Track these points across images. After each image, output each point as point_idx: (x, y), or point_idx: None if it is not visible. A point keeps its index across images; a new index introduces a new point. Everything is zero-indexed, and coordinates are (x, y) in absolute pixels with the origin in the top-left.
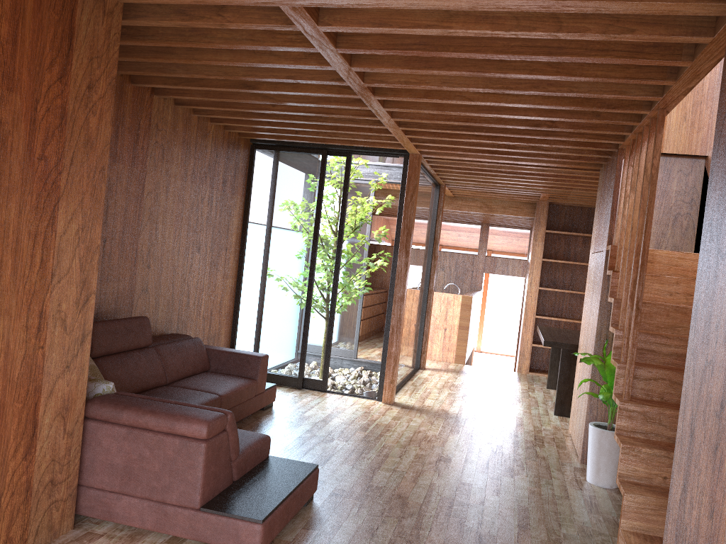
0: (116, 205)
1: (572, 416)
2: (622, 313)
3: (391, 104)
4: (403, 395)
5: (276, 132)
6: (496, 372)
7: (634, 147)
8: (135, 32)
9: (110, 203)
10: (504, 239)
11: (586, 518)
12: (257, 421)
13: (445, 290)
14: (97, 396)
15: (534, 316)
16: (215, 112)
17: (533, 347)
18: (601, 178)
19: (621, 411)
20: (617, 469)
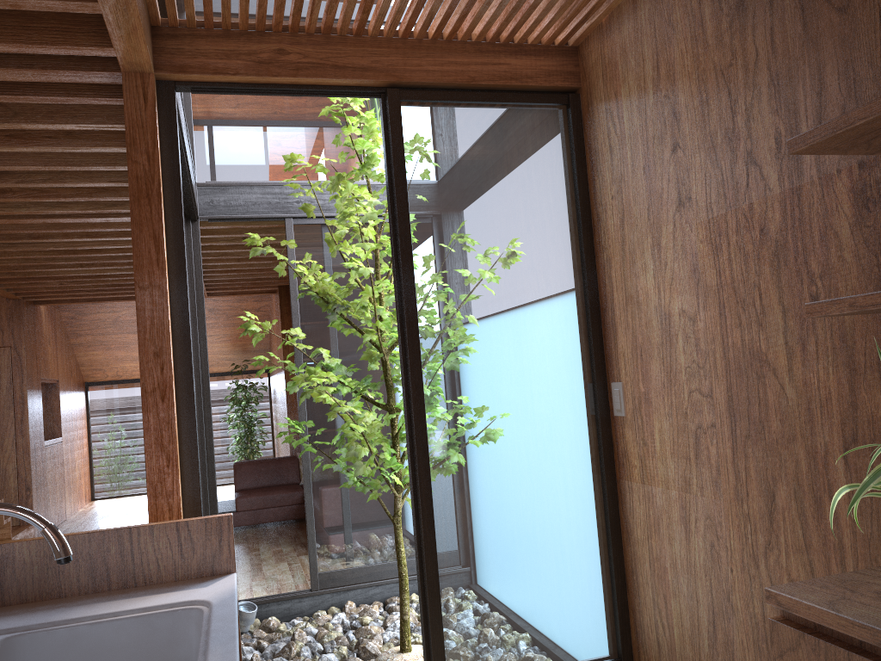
0: None
1: None
2: None
3: None
4: None
5: None
6: None
7: None
8: None
9: None
10: None
11: None
12: None
13: None
14: None
15: None
16: None
17: None
18: None
19: None
20: None
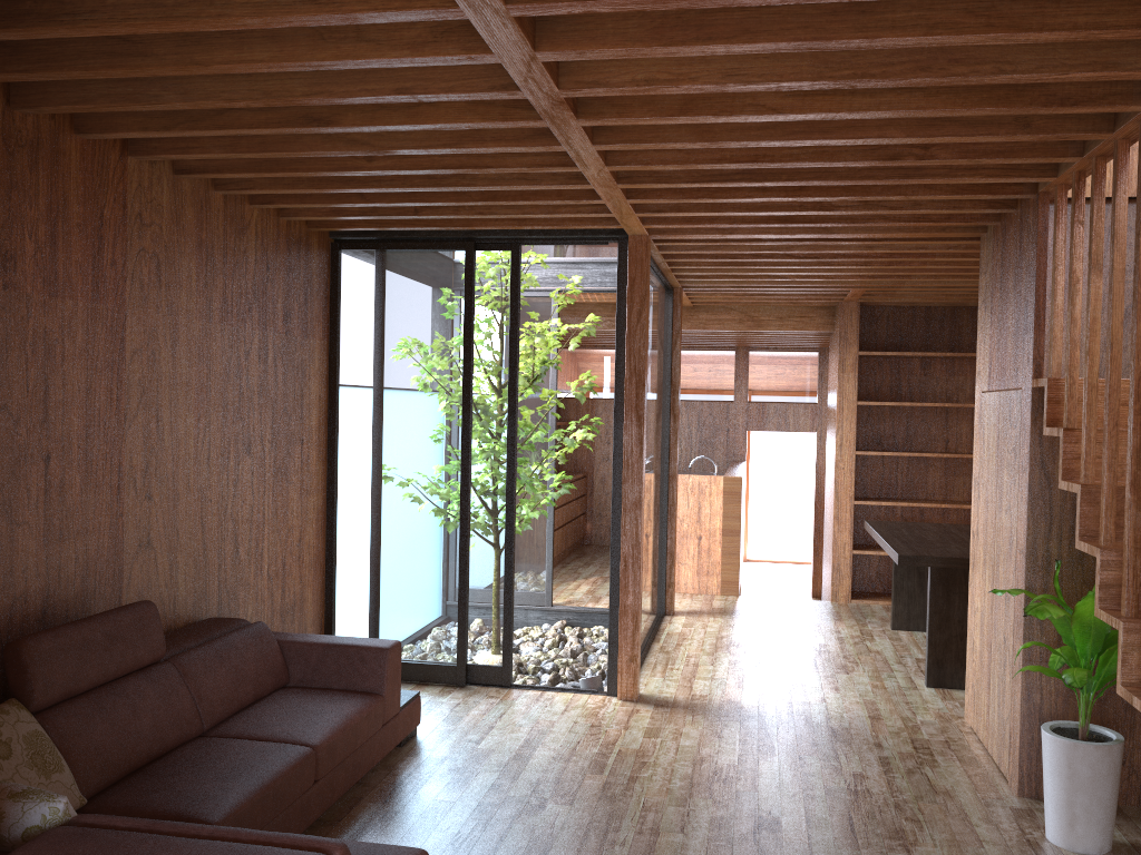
0: (66, 384)
1: (973, 694)
2: (1105, 514)
3: (607, 136)
4: (652, 677)
5: (377, 214)
6: (797, 607)
7: (1082, 186)
8: (54, 8)
9: (53, 381)
10: (776, 371)
11: None
12: (390, 777)
13: (684, 465)
14: (30, 832)
15: (852, 502)
16: (257, 183)
17: (852, 554)
18: (988, 252)
19: None
20: (1109, 816)
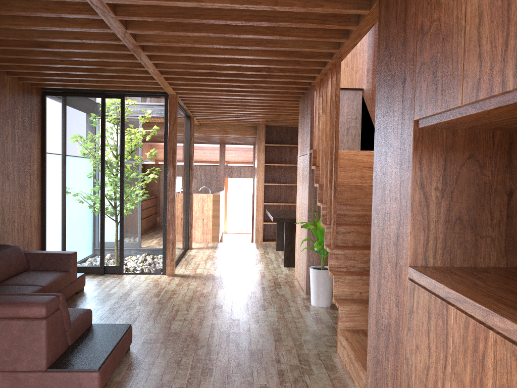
0: None
1: (296, 265)
2: (324, 193)
3: (155, 58)
4: (180, 268)
5: (63, 81)
6: (241, 245)
7: (322, 84)
8: None
9: None
10: (236, 153)
11: (315, 327)
12: (74, 302)
13: (199, 192)
14: None
15: (263, 203)
16: (11, 67)
17: (264, 224)
18: (301, 105)
19: (331, 255)
20: (329, 294)
